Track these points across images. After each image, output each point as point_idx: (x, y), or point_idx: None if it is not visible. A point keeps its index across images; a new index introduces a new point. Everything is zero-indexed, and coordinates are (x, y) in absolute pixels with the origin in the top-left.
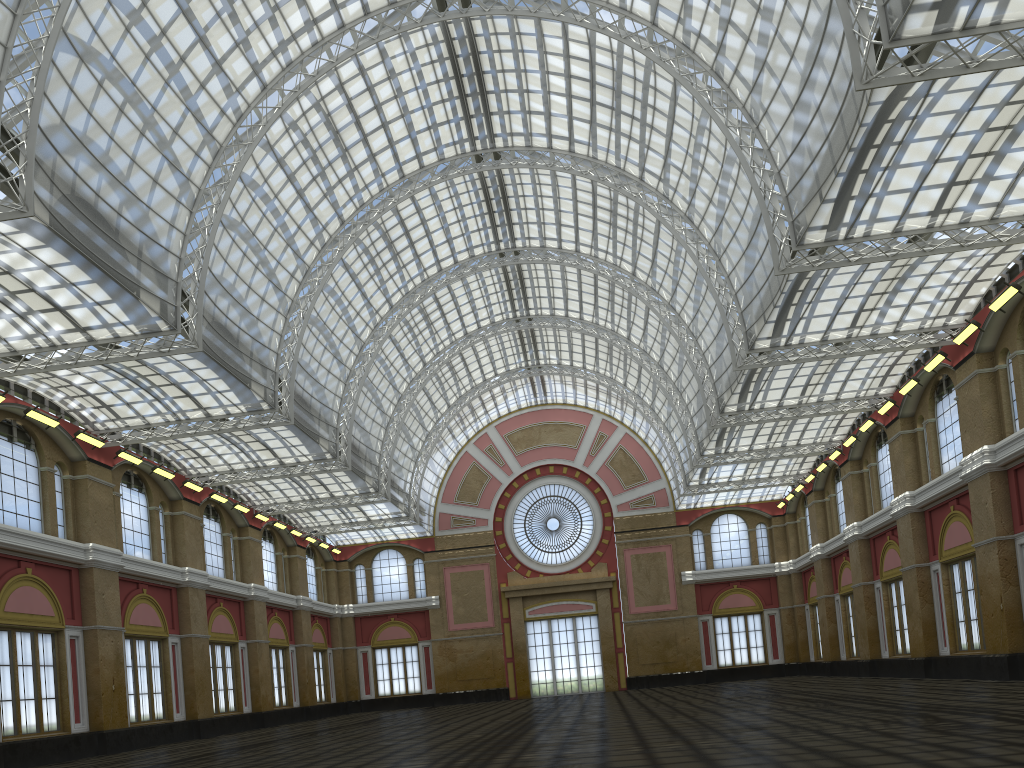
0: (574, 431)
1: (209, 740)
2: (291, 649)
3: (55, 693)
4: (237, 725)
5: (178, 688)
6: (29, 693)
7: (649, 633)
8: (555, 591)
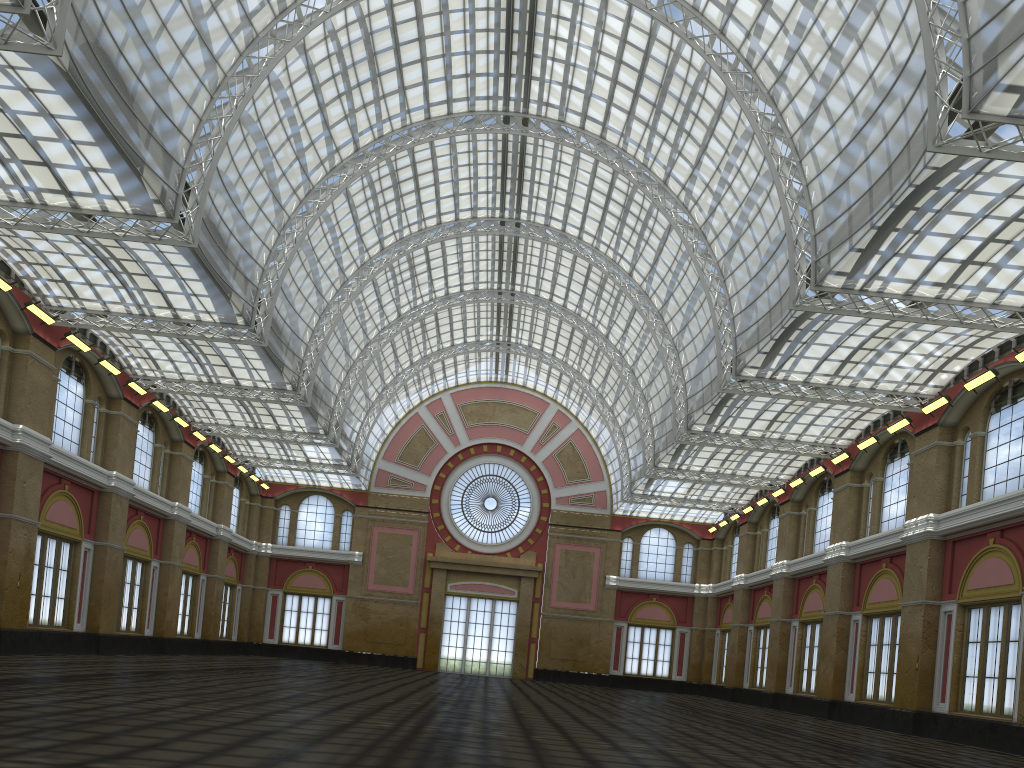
0: (528, 416)
1: (111, 658)
2: (202, 578)
3: None
4: (136, 647)
5: (83, 597)
6: None
7: (564, 629)
8: (481, 570)
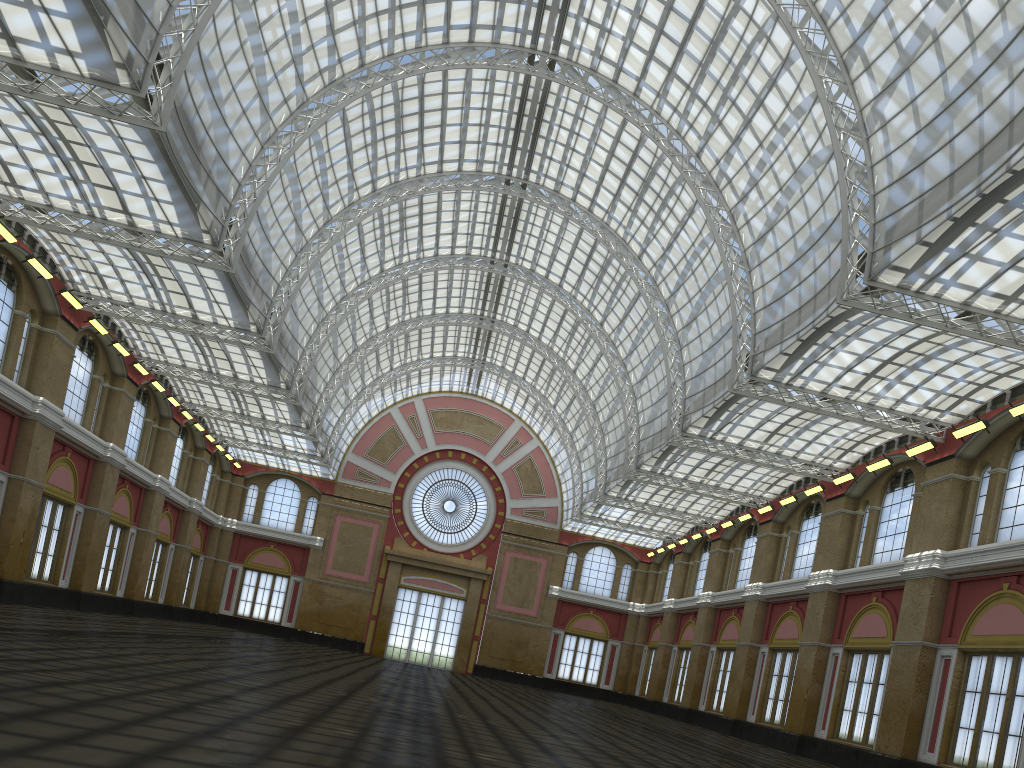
0: (493, 429)
1: (94, 615)
2: (171, 547)
3: None
4: (109, 606)
5: (69, 556)
6: None
7: (506, 630)
8: (434, 568)
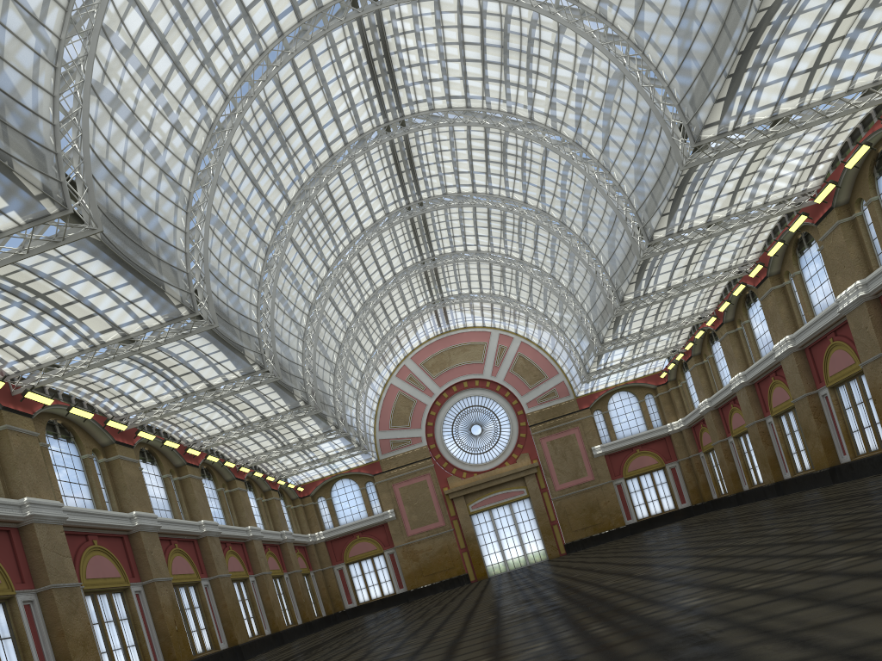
0: (478, 349)
1: (257, 658)
2: (286, 577)
3: (134, 641)
4: (265, 645)
5: (217, 622)
6: (117, 644)
7: (575, 503)
8: (490, 485)
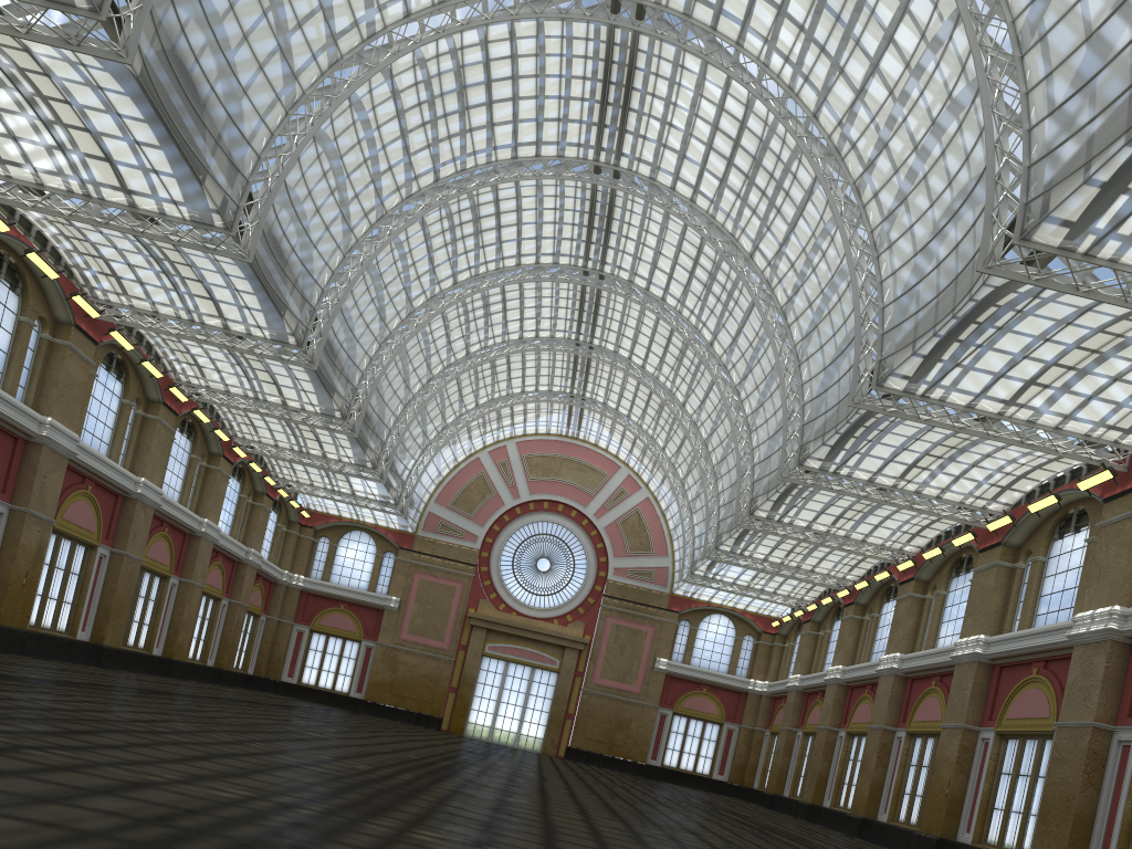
0: (596, 477)
1: (111, 672)
2: (224, 603)
3: None
4: (142, 665)
5: (91, 605)
6: None
7: (604, 709)
8: (523, 634)
